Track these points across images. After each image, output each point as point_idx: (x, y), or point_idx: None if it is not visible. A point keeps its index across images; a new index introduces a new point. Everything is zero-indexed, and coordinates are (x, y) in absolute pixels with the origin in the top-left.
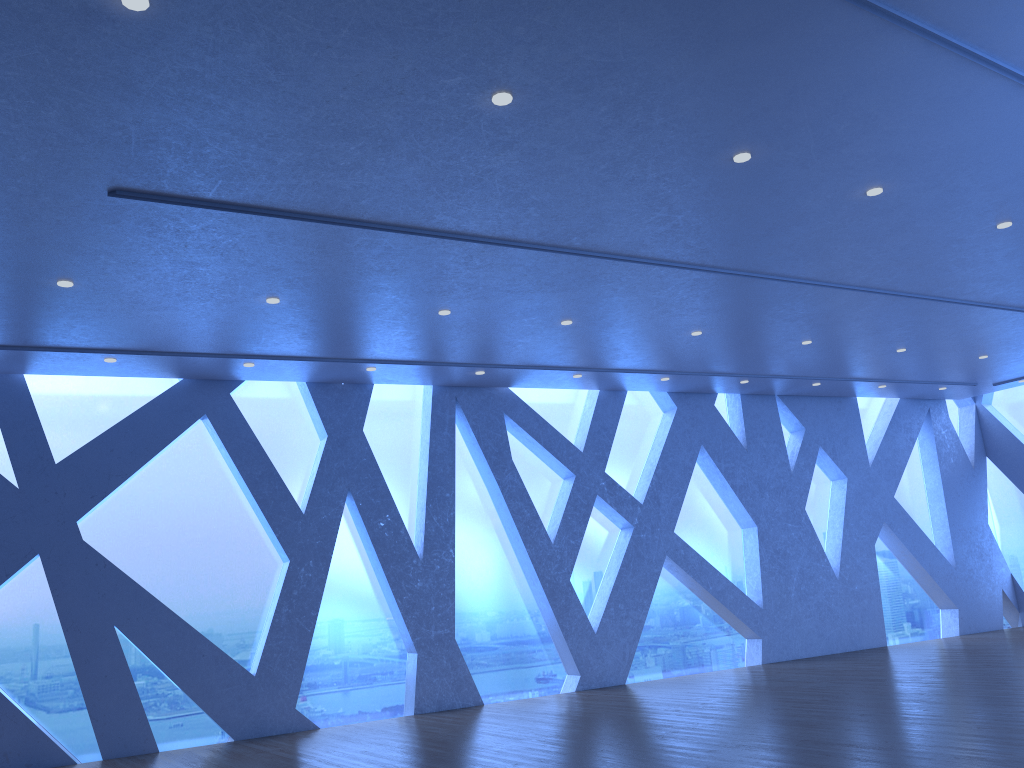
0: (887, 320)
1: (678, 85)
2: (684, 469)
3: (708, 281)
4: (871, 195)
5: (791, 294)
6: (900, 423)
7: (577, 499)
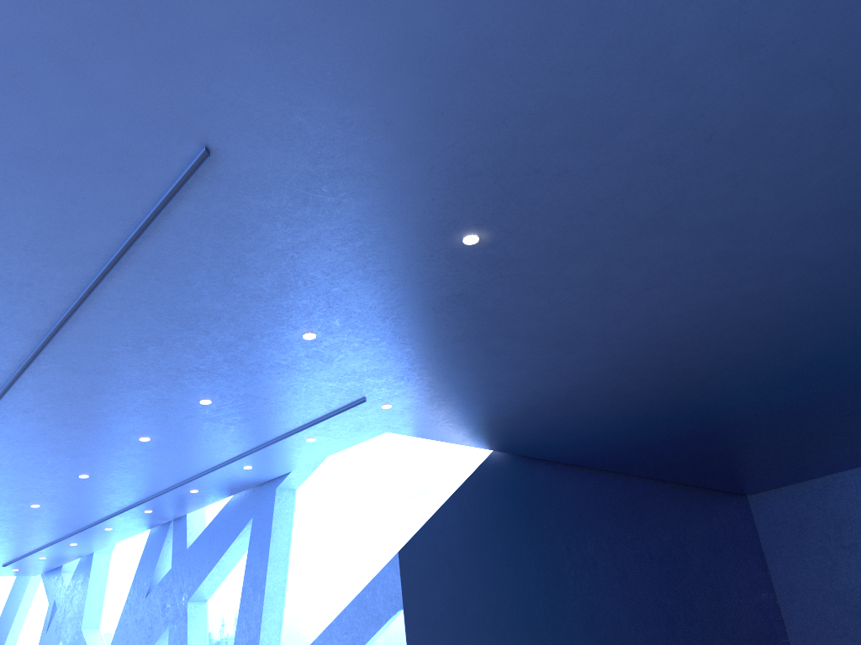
0: None
1: (301, 377)
2: None
3: None
4: (140, 439)
5: None
6: None
7: None
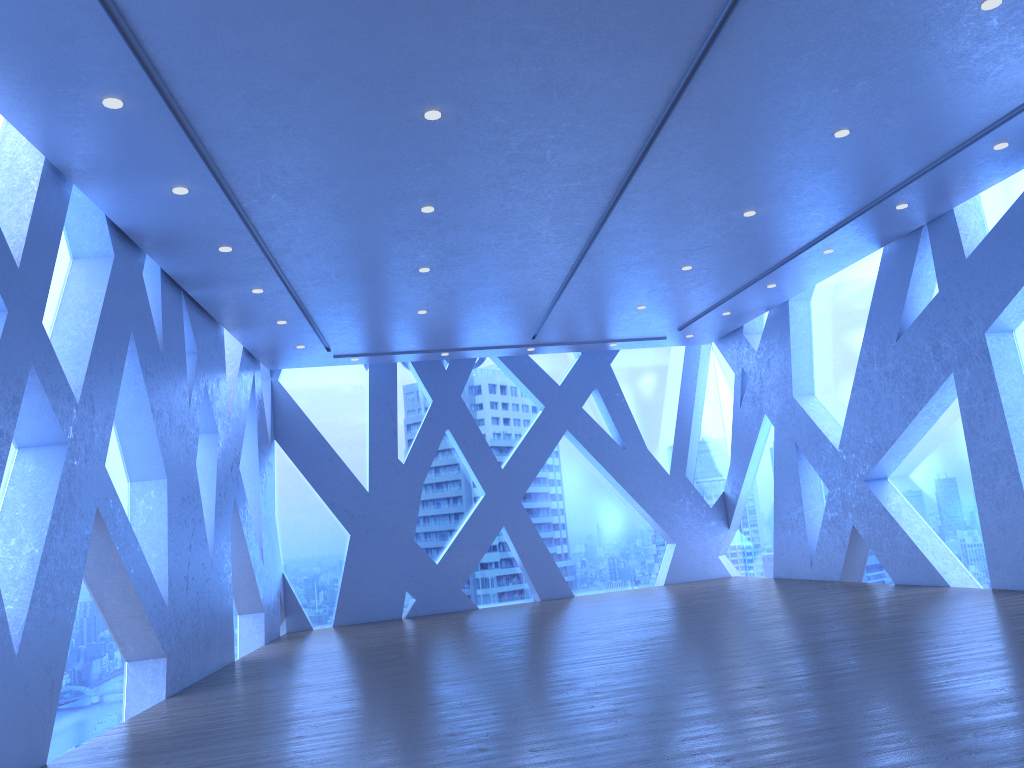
0: (530, 215)
1: None
2: (117, 362)
3: (679, 19)
4: (983, 6)
5: (621, 113)
6: (243, 379)
7: (8, 362)
